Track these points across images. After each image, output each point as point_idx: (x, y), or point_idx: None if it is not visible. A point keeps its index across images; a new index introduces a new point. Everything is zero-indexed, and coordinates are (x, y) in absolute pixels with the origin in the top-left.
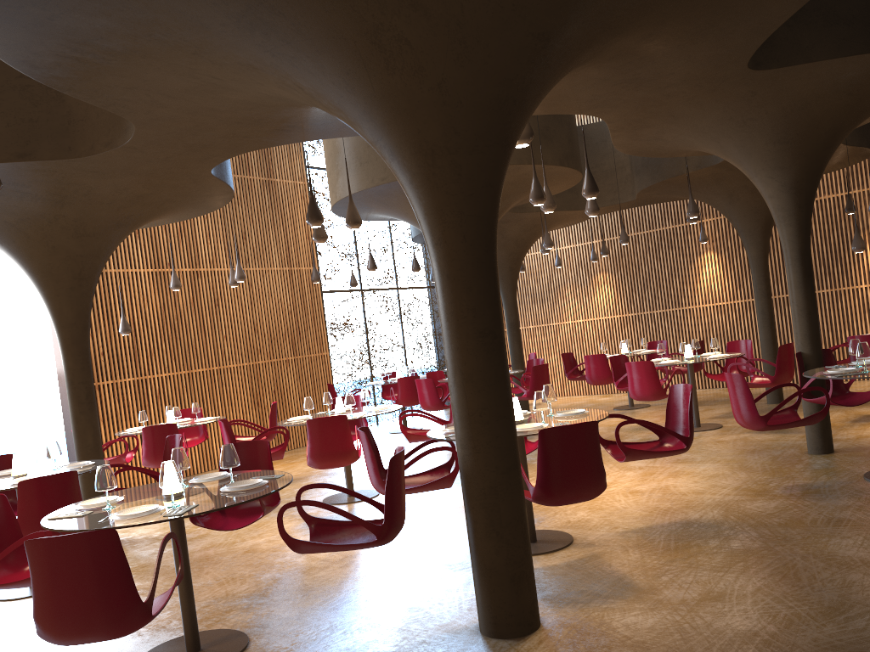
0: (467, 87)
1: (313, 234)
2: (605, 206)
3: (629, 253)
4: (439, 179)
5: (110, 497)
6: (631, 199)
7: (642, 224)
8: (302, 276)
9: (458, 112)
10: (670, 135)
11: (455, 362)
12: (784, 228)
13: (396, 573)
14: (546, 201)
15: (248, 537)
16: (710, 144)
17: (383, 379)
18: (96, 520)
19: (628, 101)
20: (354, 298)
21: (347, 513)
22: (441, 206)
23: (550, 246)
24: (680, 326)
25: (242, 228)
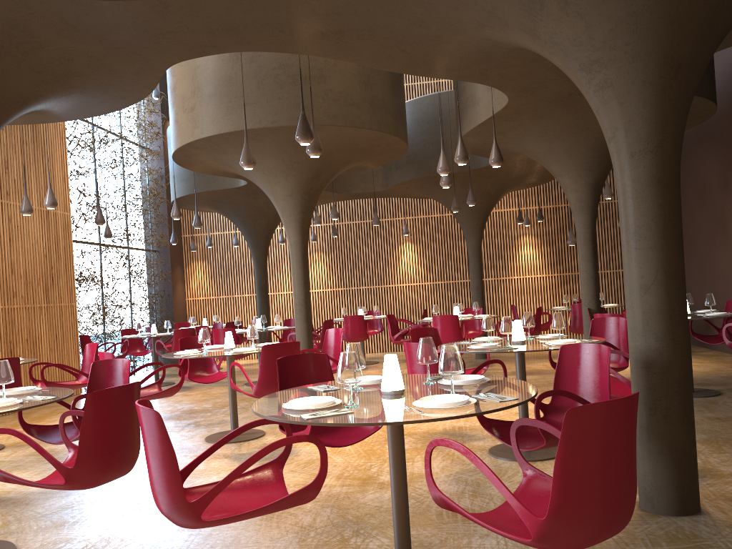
0: (727, 15)
1: (243, 158)
2: (357, 193)
3: (342, 238)
4: (673, 92)
5: (307, 399)
6: (380, 189)
7: (355, 215)
8: (57, 219)
9: (711, 35)
10: (517, 131)
11: (658, 261)
12: (582, 215)
13: (455, 485)
14: (445, 165)
15: (189, 478)
16: (541, 144)
17: (122, 335)
18: (406, 413)
19: (546, 91)
20: (93, 251)
21: (588, 402)
22: (666, 117)
23: (337, 217)
24: (381, 300)
25: (5, 157)
